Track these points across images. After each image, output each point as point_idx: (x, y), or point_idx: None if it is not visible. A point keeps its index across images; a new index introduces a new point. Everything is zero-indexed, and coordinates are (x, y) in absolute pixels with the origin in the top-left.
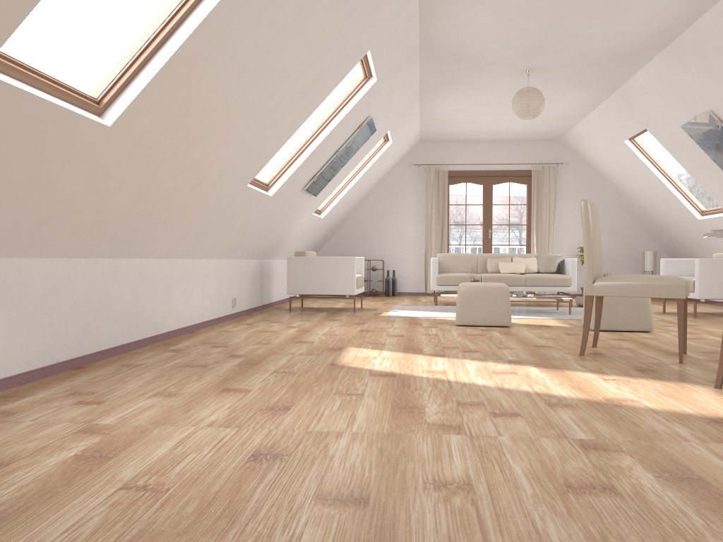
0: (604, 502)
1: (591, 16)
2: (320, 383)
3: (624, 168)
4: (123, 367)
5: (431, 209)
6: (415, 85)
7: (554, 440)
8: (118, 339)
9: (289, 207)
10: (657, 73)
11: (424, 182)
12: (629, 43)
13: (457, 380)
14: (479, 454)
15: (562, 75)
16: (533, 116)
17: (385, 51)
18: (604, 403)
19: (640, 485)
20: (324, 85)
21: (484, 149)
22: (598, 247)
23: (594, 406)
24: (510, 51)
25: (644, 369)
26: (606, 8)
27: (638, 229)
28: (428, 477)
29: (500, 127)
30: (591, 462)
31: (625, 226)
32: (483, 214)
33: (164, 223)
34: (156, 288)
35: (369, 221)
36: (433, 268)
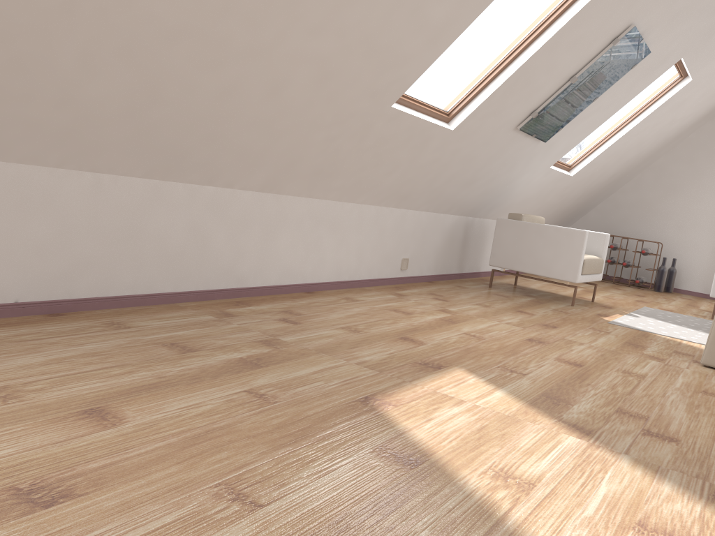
0: None
1: None
2: (254, 443)
3: None
4: (101, 325)
5: None
6: None
7: None
8: (155, 285)
9: (498, 152)
10: None
11: None
12: None
13: (525, 525)
14: None
15: None
16: None
17: None
18: None
19: None
20: None
21: None
22: None
23: None
24: None
25: None
26: None
27: None
28: None
29: None
30: None
31: None
32: None
33: (234, 141)
34: (245, 228)
35: (653, 189)
36: None
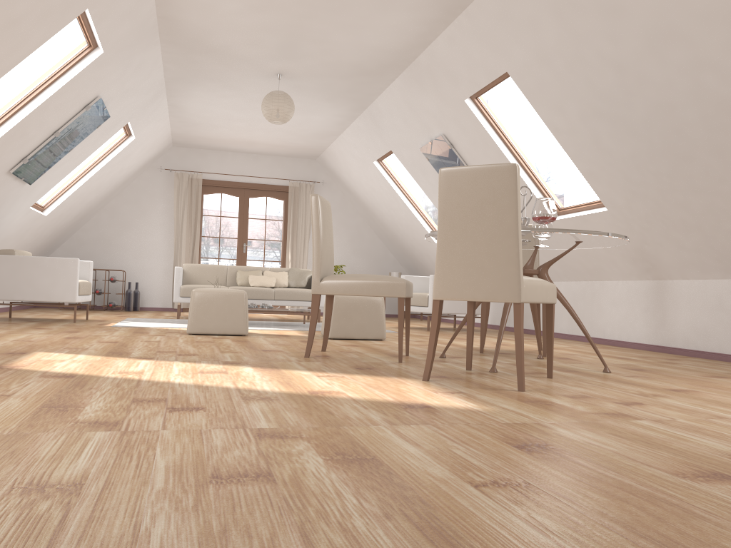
0: (249, 490)
1: (335, 21)
2: None
3: (374, 189)
4: None
5: (183, 218)
6: (158, 73)
7: (229, 430)
8: None
9: None
10: (400, 94)
11: (176, 189)
12: (373, 58)
13: (152, 379)
14: (120, 449)
15: (313, 85)
16: (282, 121)
17: (111, 16)
18: (306, 395)
19: (303, 470)
20: (23, 37)
21: (242, 160)
22: (328, 245)
23: (295, 398)
24: (258, 48)
25: (364, 367)
26: (349, 14)
27: (387, 251)
28: (24, 480)
29: (257, 137)
30: (259, 450)
31: (375, 247)
32: (238, 228)
33: None
34: None
35: (111, 227)
36: (177, 278)
